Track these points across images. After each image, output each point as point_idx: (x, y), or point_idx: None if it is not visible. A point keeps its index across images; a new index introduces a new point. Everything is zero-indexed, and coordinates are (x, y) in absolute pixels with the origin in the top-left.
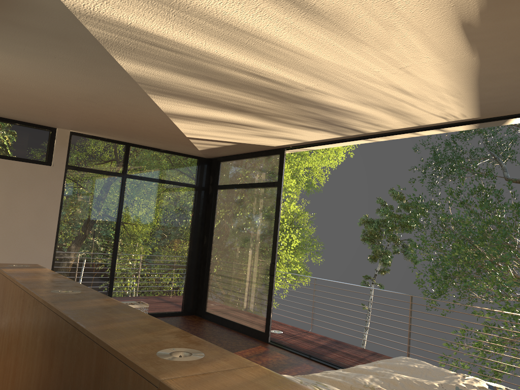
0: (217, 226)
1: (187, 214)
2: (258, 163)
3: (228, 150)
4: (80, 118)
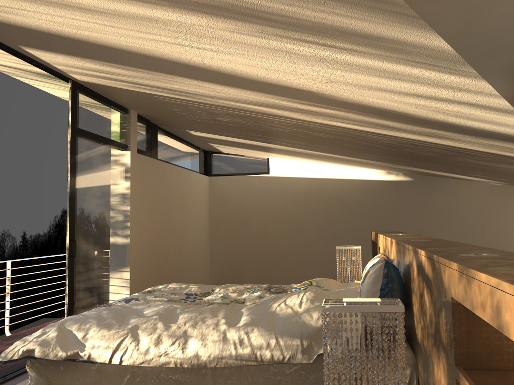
0: None
1: None
2: None
3: None
4: None
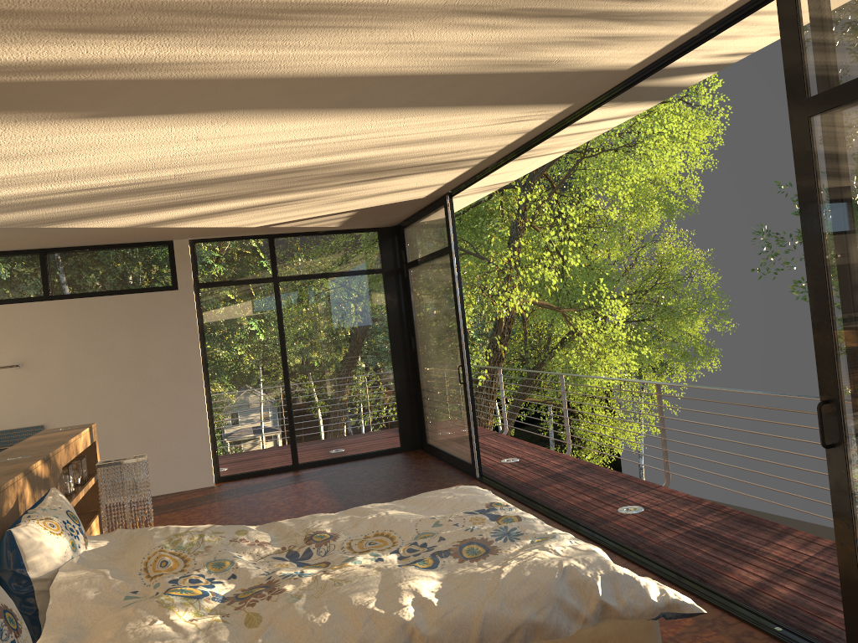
0: (416, 322)
1: (378, 312)
2: (430, 222)
3: (376, 216)
4: (129, 236)
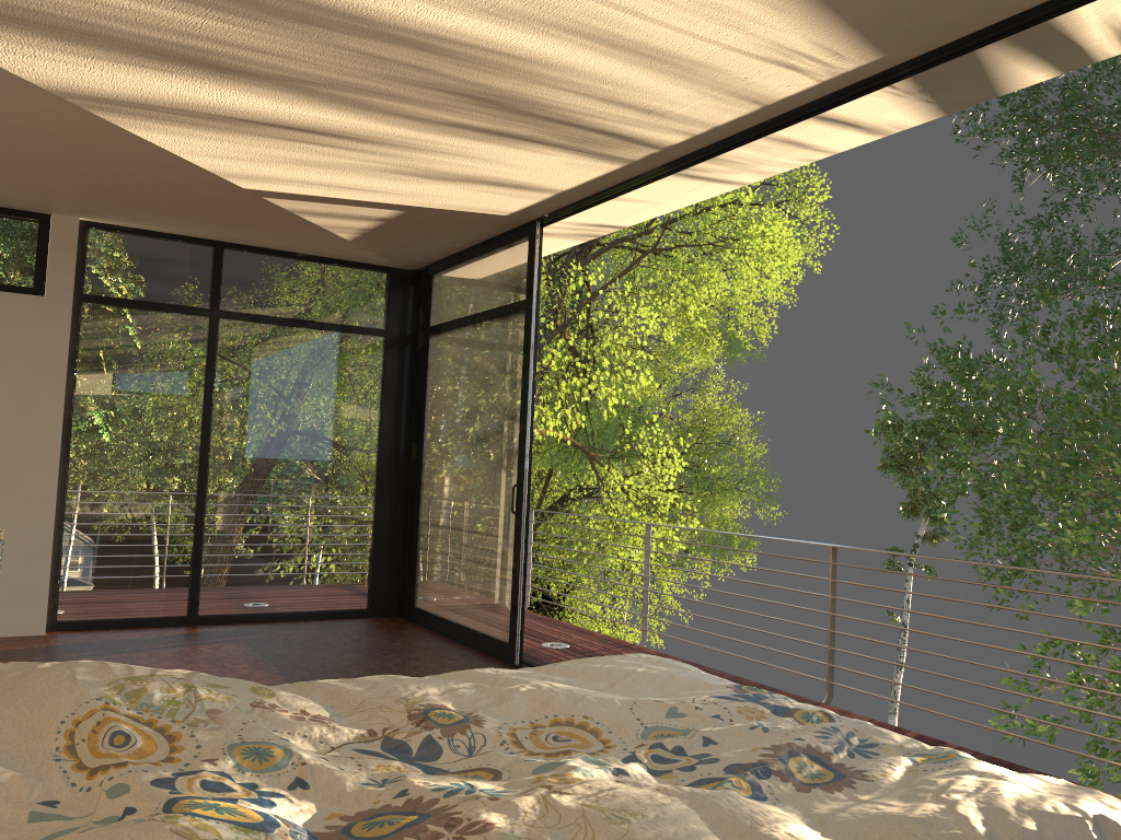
0: (430, 417)
1: (368, 395)
2: (493, 264)
3: (414, 235)
4: (2, 159)
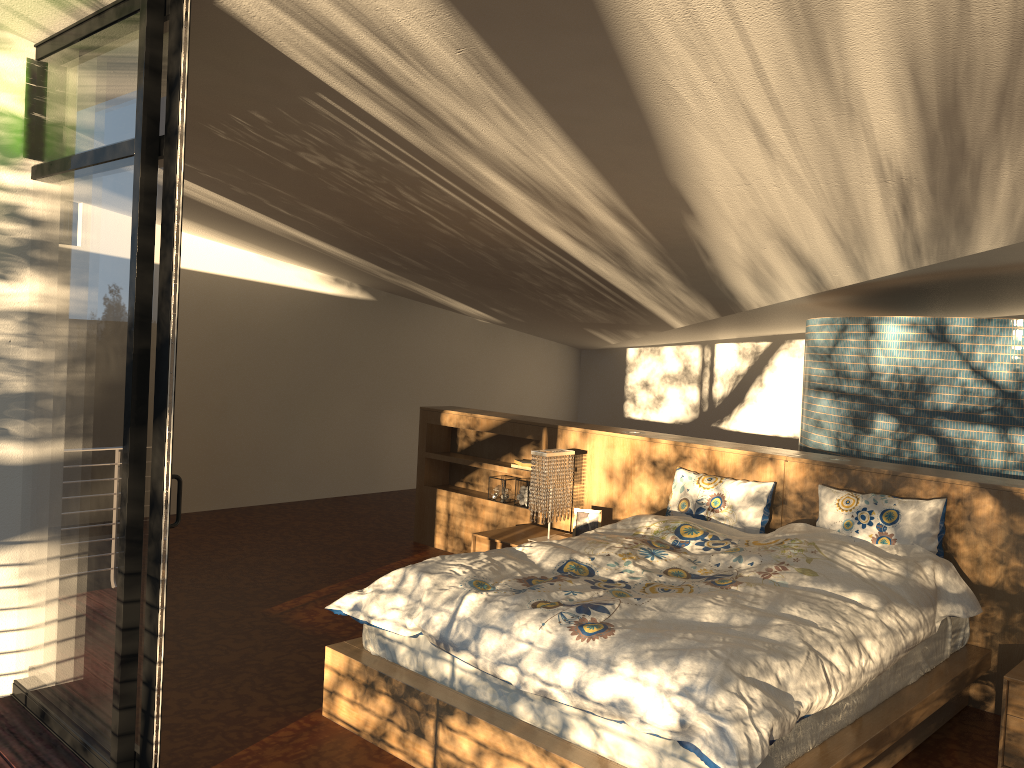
0: None
1: None
2: None
3: None
4: None
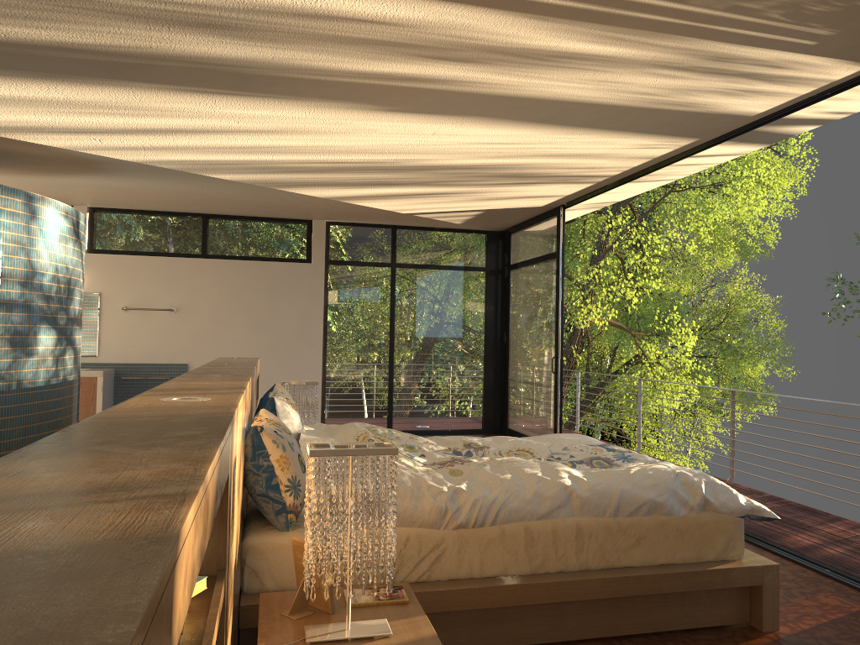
0: (512, 318)
1: (477, 306)
2: (540, 230)
3: (494, 218)
4: (298, 209)
